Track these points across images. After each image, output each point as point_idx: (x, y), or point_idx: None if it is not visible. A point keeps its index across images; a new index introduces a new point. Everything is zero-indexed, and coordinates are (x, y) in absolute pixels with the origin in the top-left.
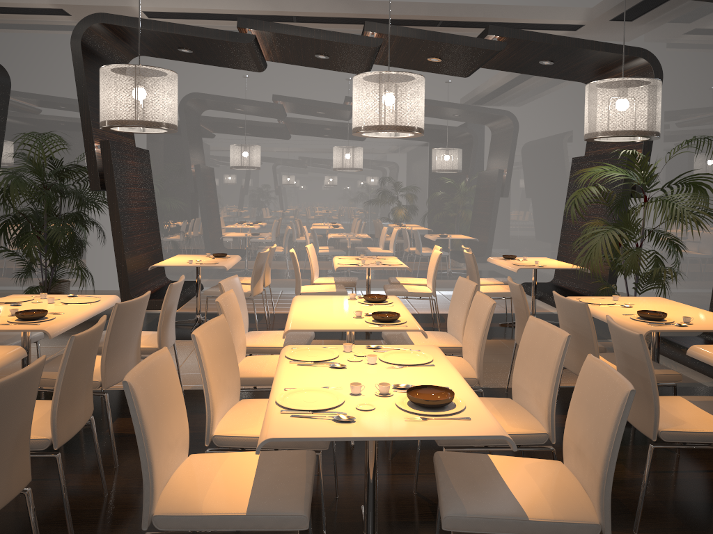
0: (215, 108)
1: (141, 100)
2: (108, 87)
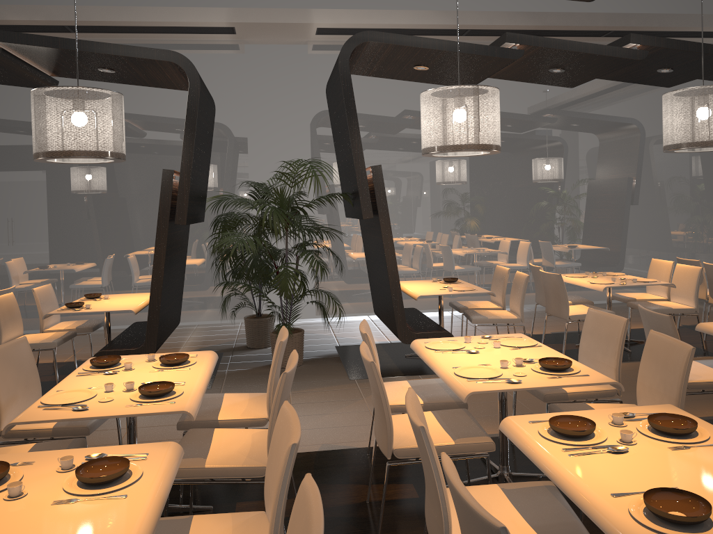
0: (380, 125)
1: (484, 122)
2: (448, 110)
